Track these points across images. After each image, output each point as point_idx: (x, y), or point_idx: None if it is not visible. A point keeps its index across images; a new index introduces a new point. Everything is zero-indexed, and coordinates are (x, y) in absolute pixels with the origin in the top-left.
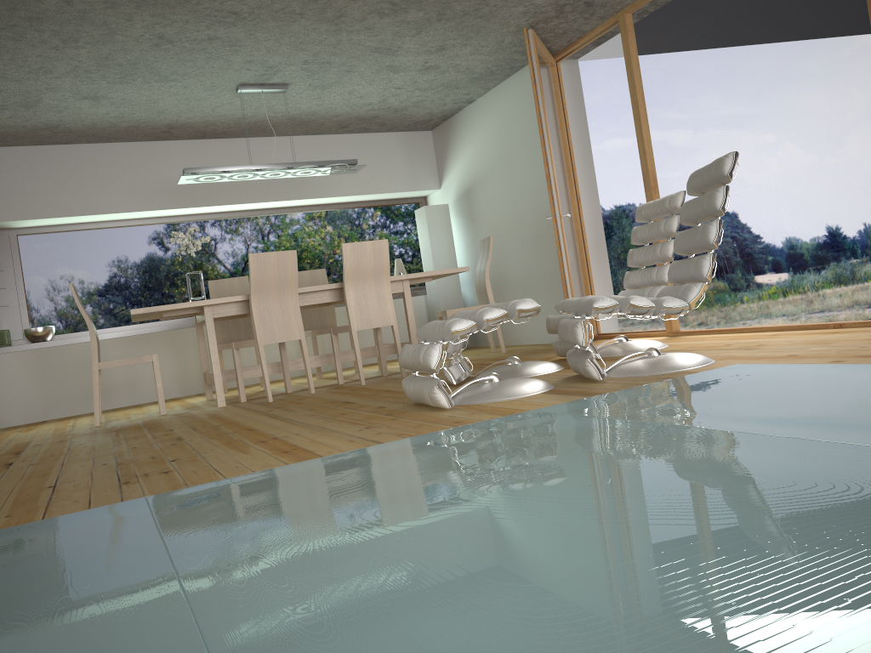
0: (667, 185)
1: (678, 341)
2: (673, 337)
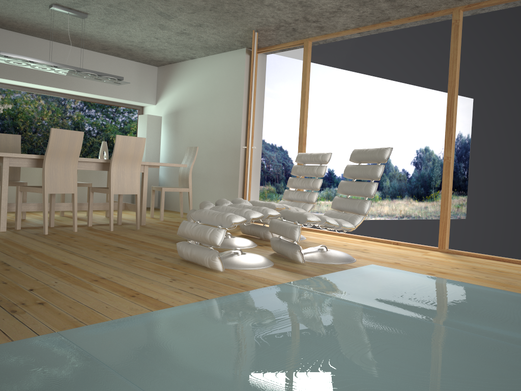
0: (313, 144)
1: (307, 235)
2: None
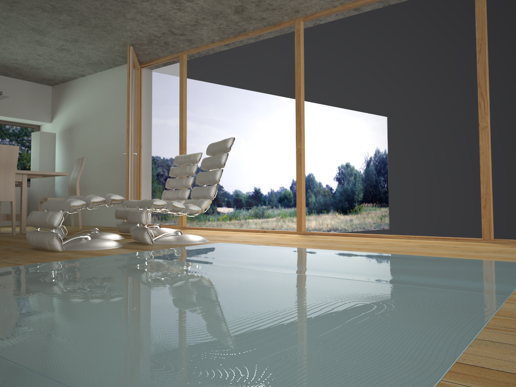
0: (191, 148)
1: (186, 231)
2: (182, 229)
